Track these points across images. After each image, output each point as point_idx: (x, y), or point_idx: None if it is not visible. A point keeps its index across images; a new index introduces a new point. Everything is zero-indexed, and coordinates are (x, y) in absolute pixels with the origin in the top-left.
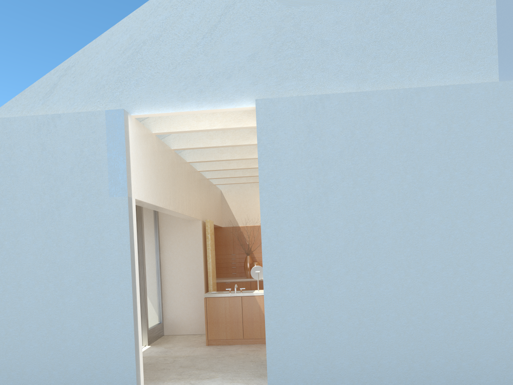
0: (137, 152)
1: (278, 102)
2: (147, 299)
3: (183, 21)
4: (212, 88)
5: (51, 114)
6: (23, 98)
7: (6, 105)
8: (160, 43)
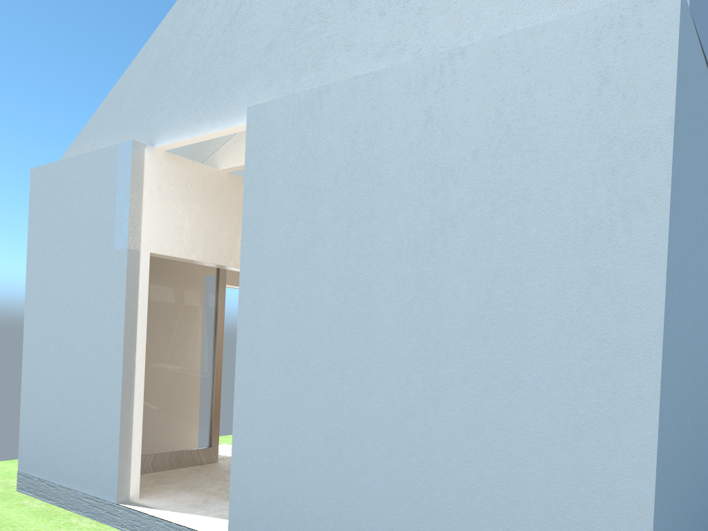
0: (164, 194)
1: (271, 107)
2: None
3: (207, 15)
4: (227, 100)
5: (82, 154)
6: (80, 139)
7: (69, 148)
8: (185, 50)
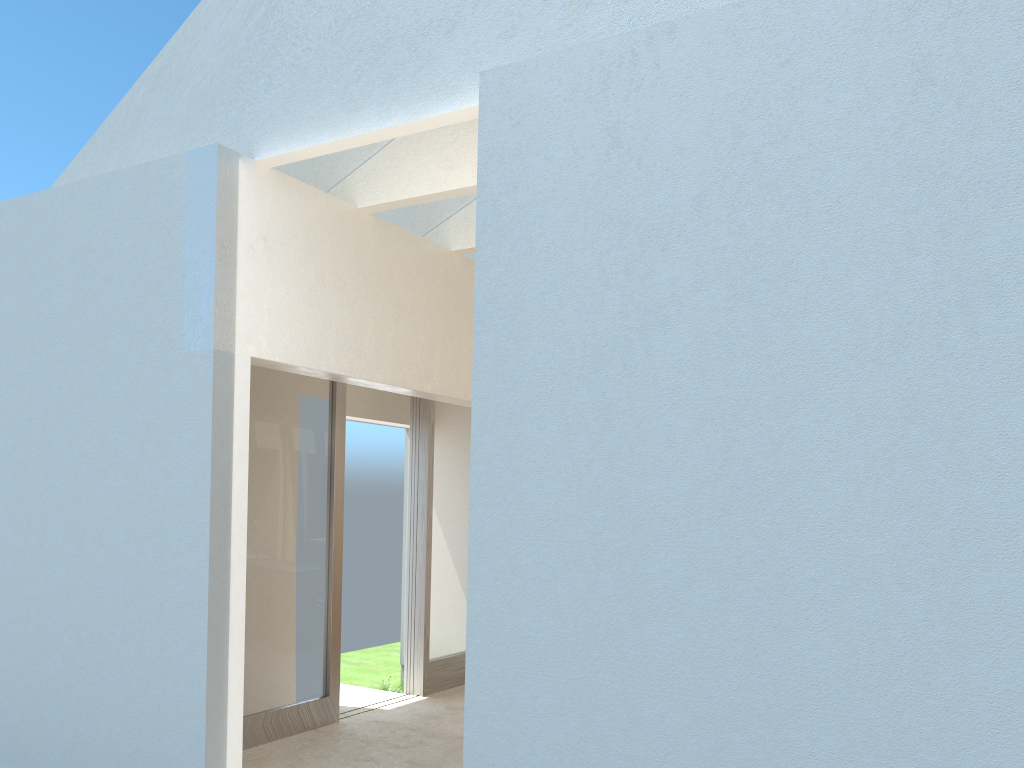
0: (273, 249)
1: (536, 69)
2: (429, 592)
3: None
4: (413, 66)
5: (106, 173)
6: (92, 149)
7: (69, 167)
8: None
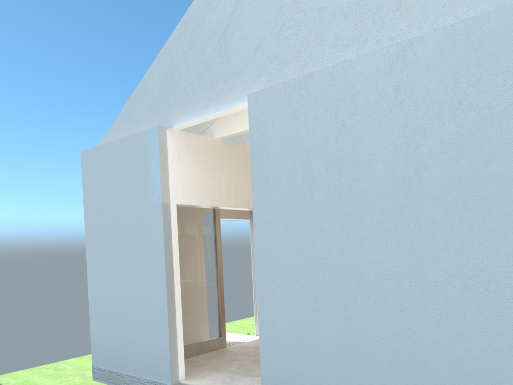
0: (182, 161)
1: (266, 92)
2: None
3: (204, 29)
4: (226, 89)
5: (119, 138)
6: (114, 127)
7: (106, 134)
8: (189, 57)
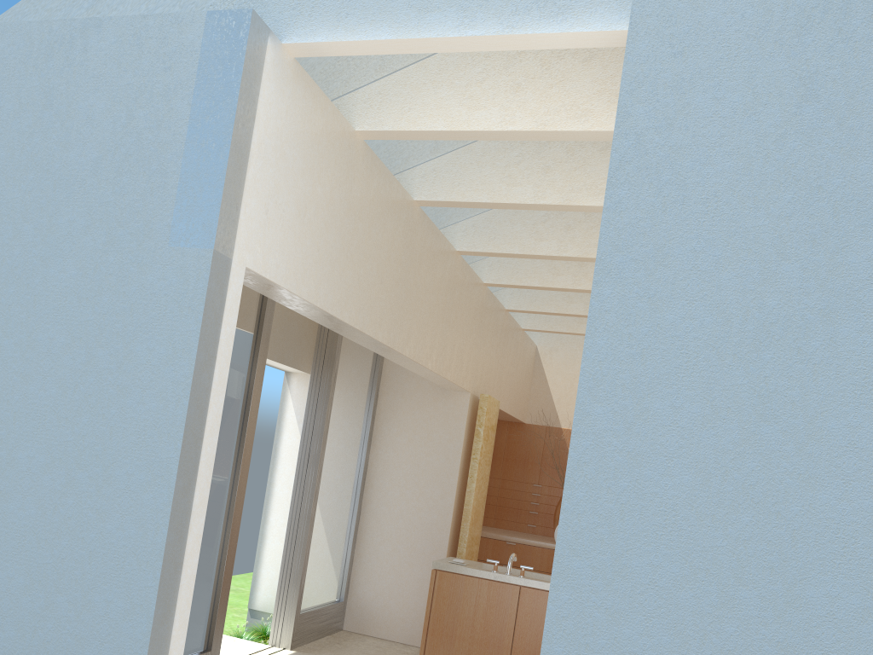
0: (282, 149)
1: None
2: (310, 543)
3: None
4: None
5: (83, 17)
6: None
7: (14, 9)
8: None
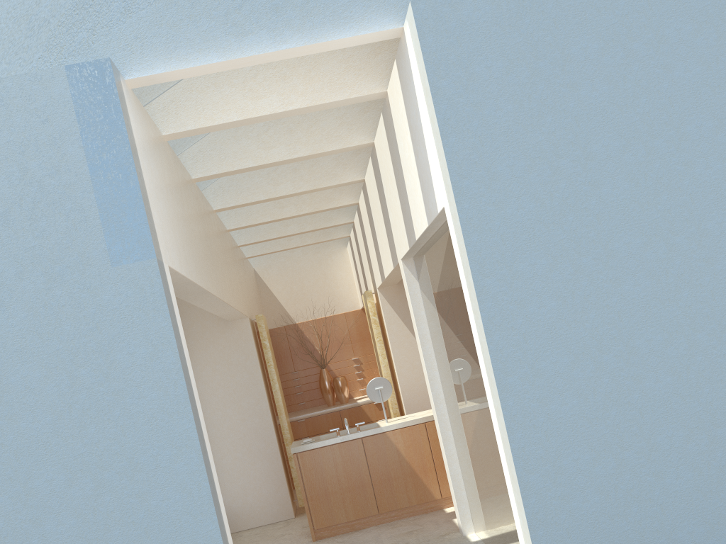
0: (149, 165)
1: (461, 1)
2: None
3: None
4: None
5: None
6: None
7: None
8: None
